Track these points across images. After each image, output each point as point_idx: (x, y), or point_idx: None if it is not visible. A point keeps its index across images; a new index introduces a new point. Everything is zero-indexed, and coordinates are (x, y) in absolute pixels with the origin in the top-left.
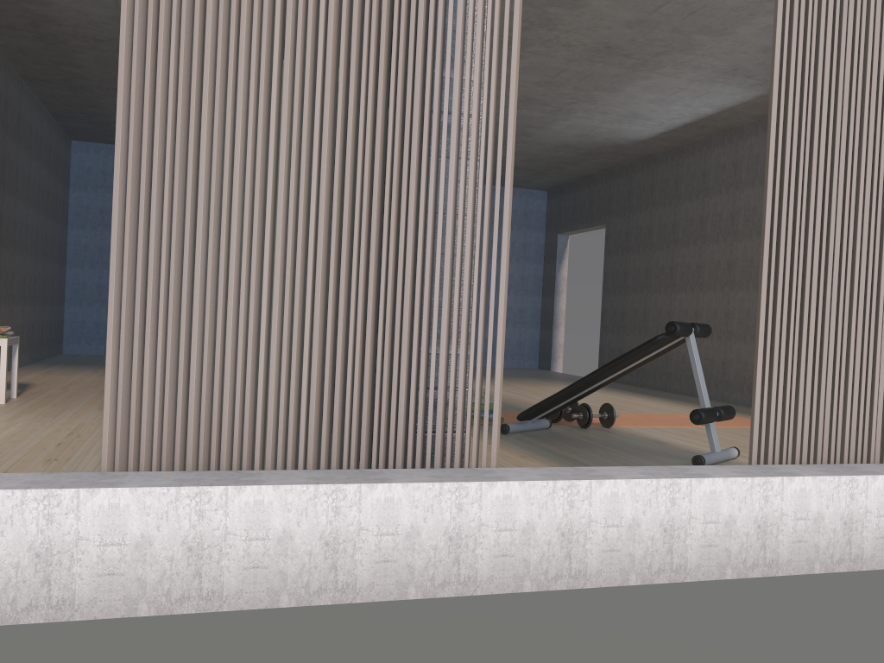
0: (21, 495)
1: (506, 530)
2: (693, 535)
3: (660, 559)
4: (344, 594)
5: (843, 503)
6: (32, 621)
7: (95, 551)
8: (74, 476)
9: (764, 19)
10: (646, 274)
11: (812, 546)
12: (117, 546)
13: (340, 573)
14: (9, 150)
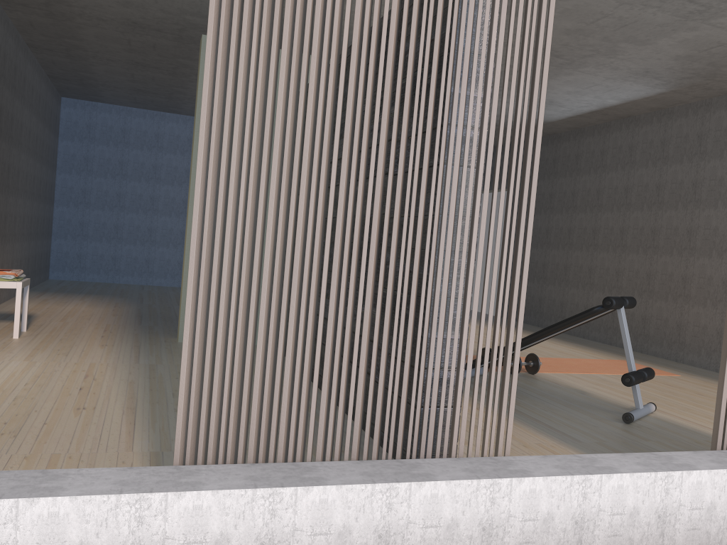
0: (115, 499)
1: (530, 520)
2: (681, 520)
3: (654, 542)
4: None
5: None
6: None
7: None
8: (154, 472)
9: (684, 34)
10: (546, 233)
11: None
12: (199, 544)
13: None
14: (16, 109)
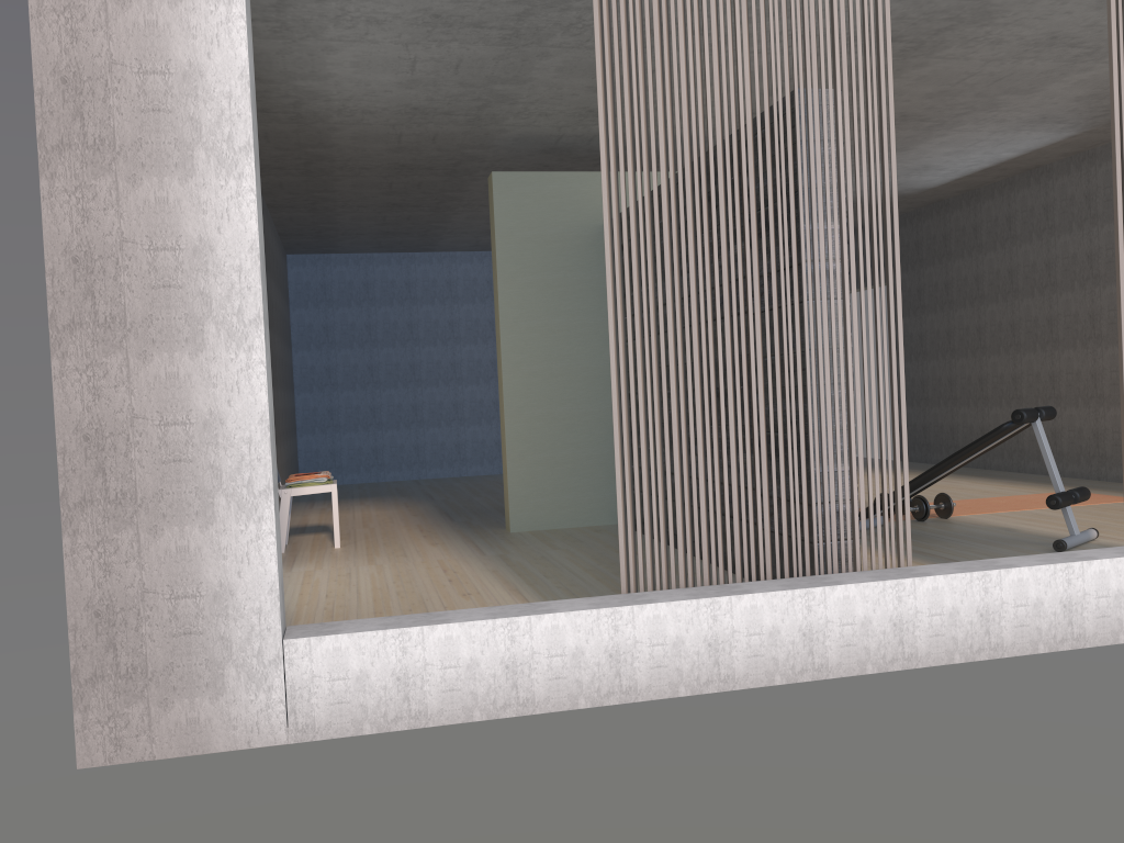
0: (596, 613)
1: (936, 615)
2: (1088, 608)
3: (1062, 630)
4: (819, 672)
5: None
6: (611, 703)
7: (647, 650)
8: (612, 597)
9: (1077, 76)
10: (947, 337)
11: None
12: (661, 646)
13: (815, 656)
14: (268, 286)
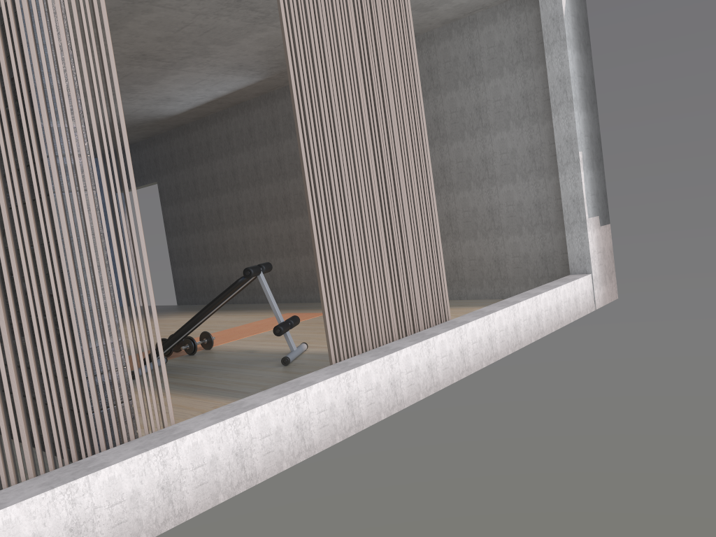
0: None
1: (199, 466)
2: (314, 423)
3: (298, 446)
4: None
5: (388, 372)
6: None
7: None
8: None
9: (258, 34)
10: (199, 218)
11: (378, 404)
12: None
13: None
14: None
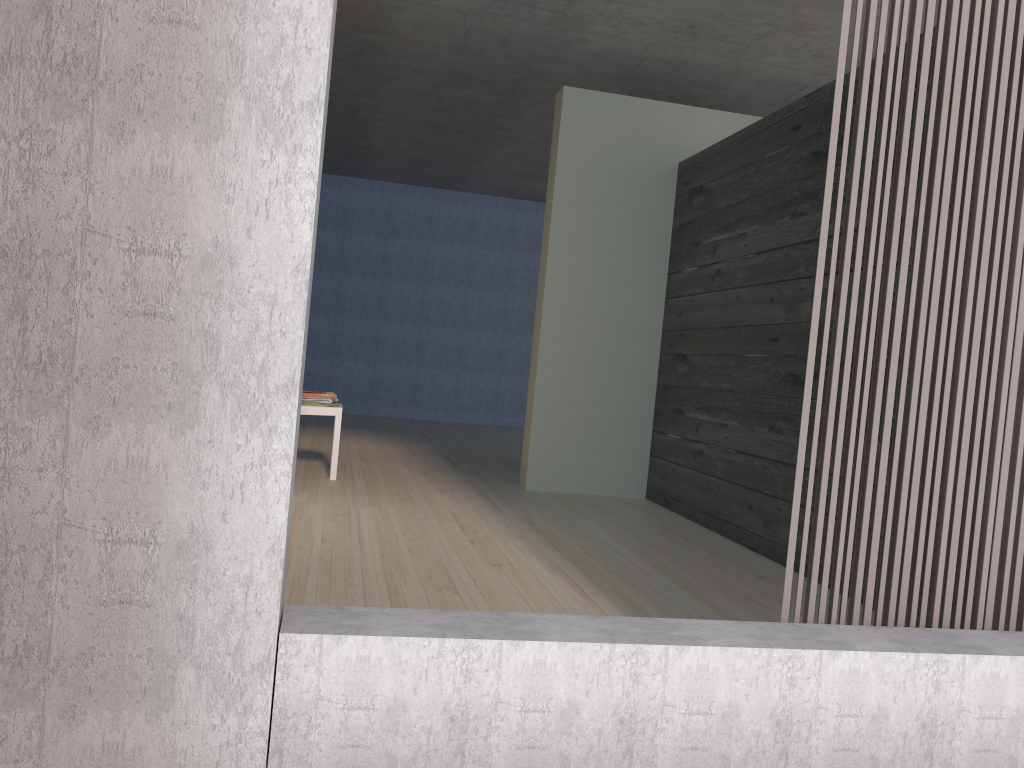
0: (767, 654)
1: None
2: None
3: None
4: None
5: None
6: None
7: (832, 722)
8: (775, 628)
9: None
10: None
11: None
12: (853, 718)
13: None
14: None
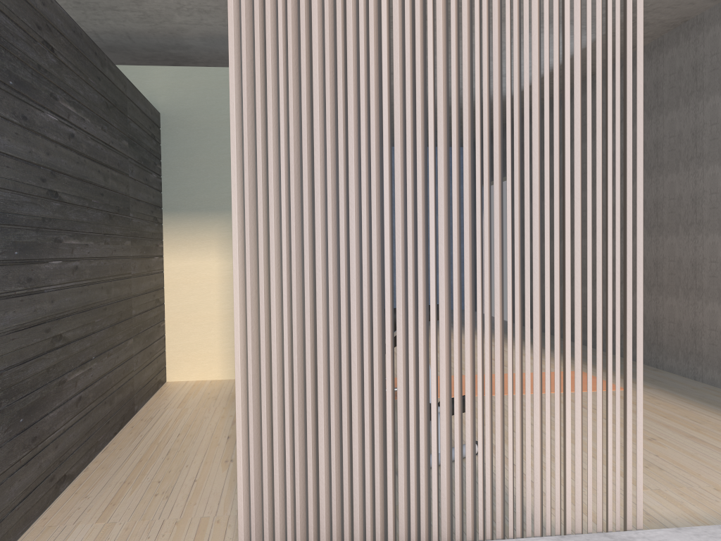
0: None
1: None
2: None
3: None
4: None
5: None
6: None
7: None
8: None
9: None
10: None
11: None
12: None
13: None
14: None
